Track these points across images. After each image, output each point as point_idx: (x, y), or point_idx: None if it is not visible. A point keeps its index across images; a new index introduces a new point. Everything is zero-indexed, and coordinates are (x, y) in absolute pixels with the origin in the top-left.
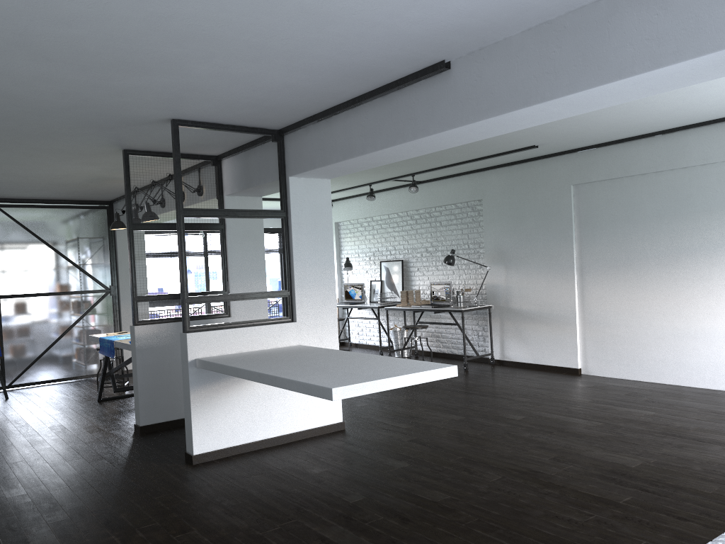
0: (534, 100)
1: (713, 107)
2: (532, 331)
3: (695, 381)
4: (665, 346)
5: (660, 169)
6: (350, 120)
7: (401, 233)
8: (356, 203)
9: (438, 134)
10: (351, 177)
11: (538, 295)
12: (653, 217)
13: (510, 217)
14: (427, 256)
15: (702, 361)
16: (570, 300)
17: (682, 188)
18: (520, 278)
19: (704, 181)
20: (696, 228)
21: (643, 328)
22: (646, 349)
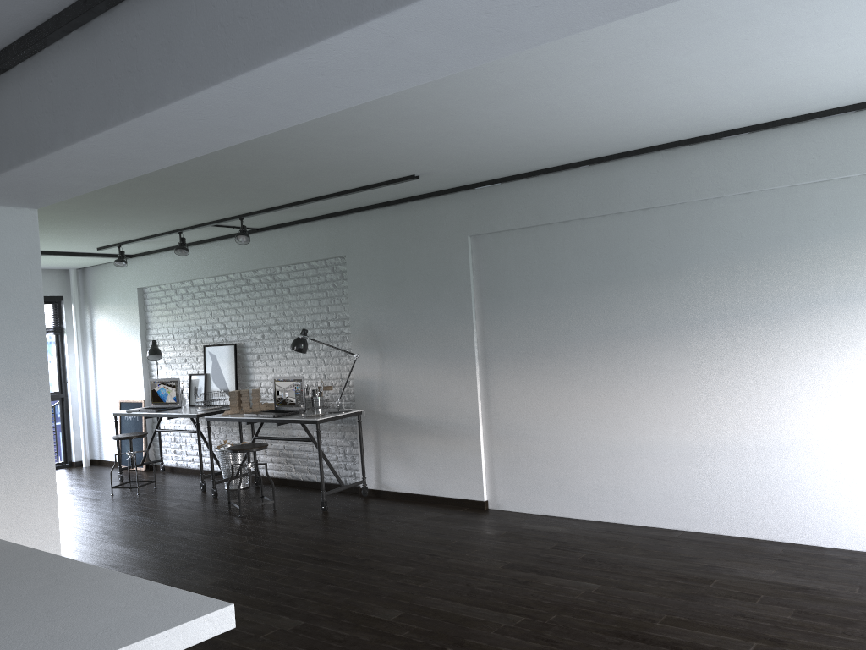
0: (370, 8)
1: (662, 122)
2: (420, 447)
3: (643, 517)
4: (601, 467)
5: (588, 215)
6: (28, 81)
7: (233, 304)
8: (168, 260)
9: (184, 101)
10: (143, 218)
11: (426, 395)
12: (580, 282)
13: (386, 281)
14: (271, 338)
15: (652, 489)
16: (470, 402)
17: (618, 242)
18: (400, 370)
19: (647, 233)
20: (638, 299)
21: (571, 442)
22: (576, 472)
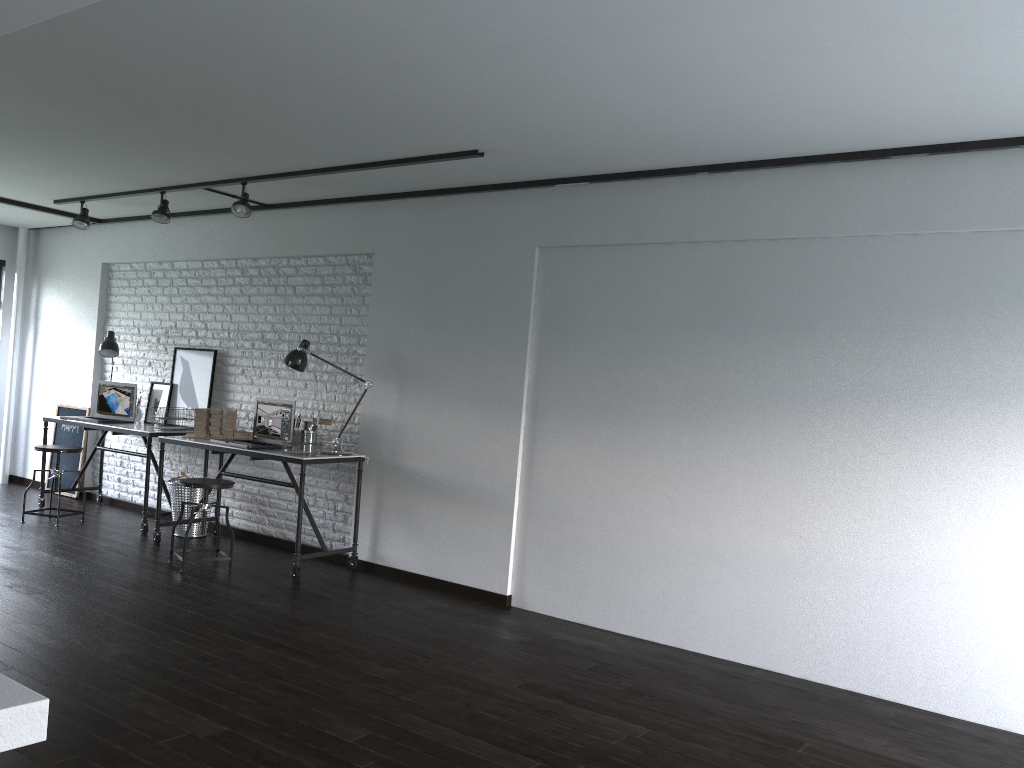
0: None
1: (820, 118)
2: (433, 514)
3: (712, 644)
4: (666, 571)
5: (698, 238)
6: None
7: (221, 299)
8: (146, 232)
9: None
10: (113, 162)
11: (452, 448)
12: (674, 325)
13: (421, 293)
14: (262, 349)
15: (729, 608)
16: (508, 464)
17: (732, 279)
18: (423, 410)
19: (772, 271)
20: (748, 356)
21: (631, 532)
22: (633, 573)
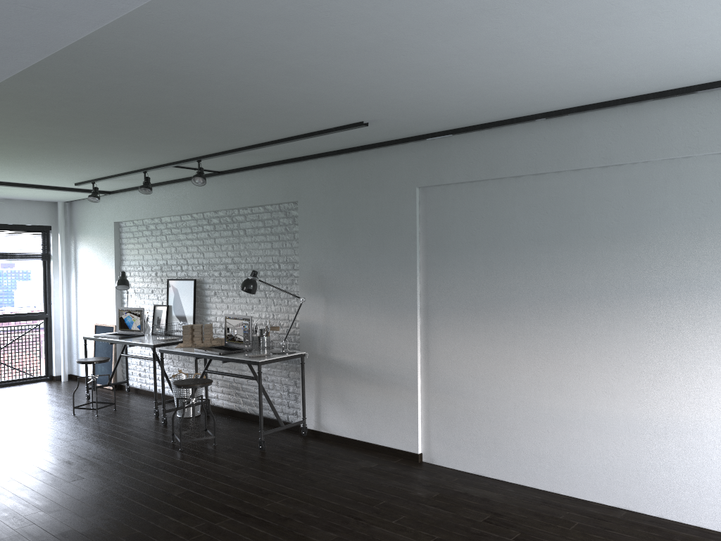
0: None
1: (634, 70)
2: (359, 393)
3: (582, 490)
4: (540, 433)
5: (541, 170)
6: None
7: (195, 242)
8: (140, 198)
9: None
10: (105, 156)
11: (367, 343)
12: (529, 241)
13: (334, 228)
14: (227, 276)
15: (593, 461)
16: (410, 354)
17: (572, 201)
18: (344, 316)
19: (604, 192)
20: (590, 261)
21: (510, 403)
22: (514, 435)
